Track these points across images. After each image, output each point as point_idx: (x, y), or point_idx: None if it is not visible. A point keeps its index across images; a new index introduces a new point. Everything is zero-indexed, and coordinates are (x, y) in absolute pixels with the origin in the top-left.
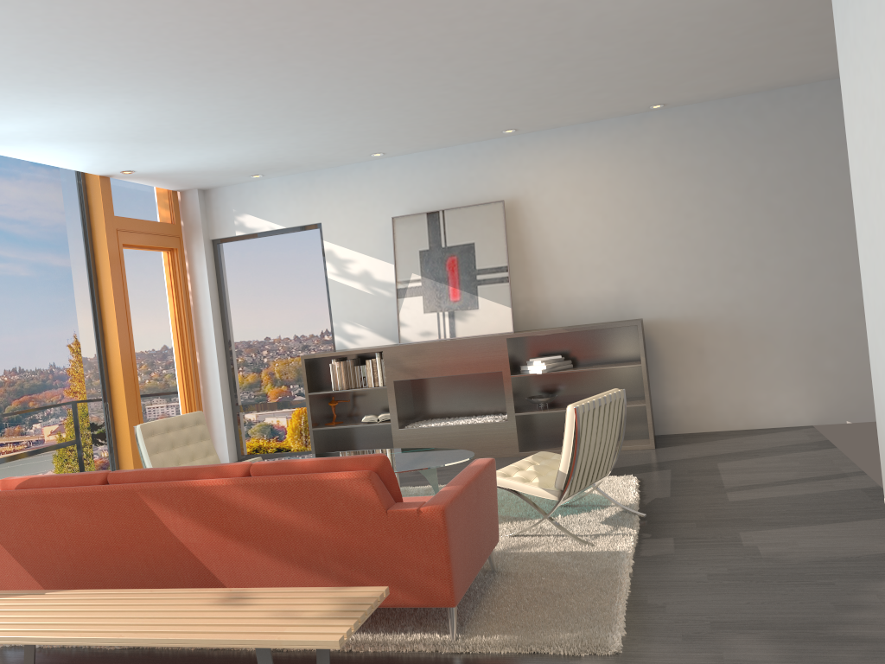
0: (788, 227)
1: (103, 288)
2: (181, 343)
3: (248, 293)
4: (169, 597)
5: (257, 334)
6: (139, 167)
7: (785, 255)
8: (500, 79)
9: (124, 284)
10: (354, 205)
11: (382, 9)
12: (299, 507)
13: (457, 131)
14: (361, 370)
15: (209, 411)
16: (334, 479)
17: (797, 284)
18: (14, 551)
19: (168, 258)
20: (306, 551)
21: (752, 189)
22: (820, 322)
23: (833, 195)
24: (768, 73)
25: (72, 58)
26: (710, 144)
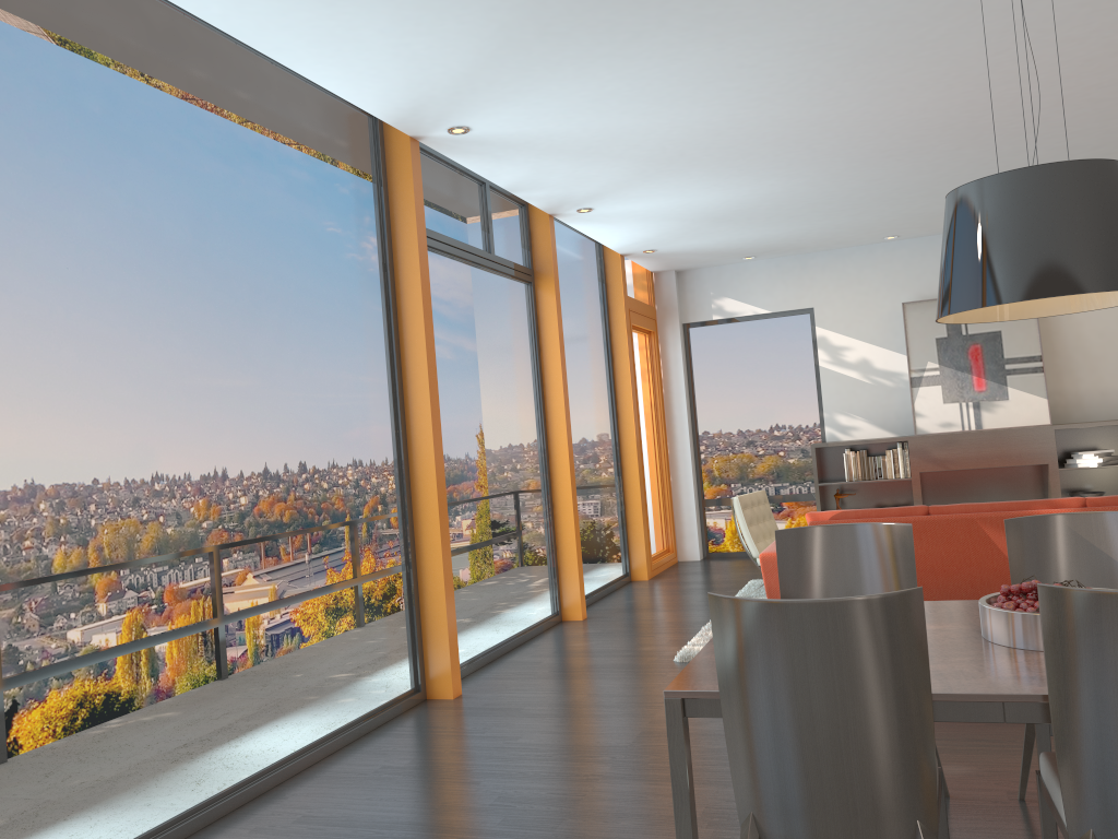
0: None
1: (618, 368)
2: (655, 431)
3: (722, 380)
4: None
5: (731, 424)
6: (667, 246)
7: None
8: None
9: (634, 365)
10: (853, 289)
11: (1108, 106)
12: None
13: None
14: (876, 461)
15: (678, 503)
16: None
17: None
18: None
19: (645, 342)
20: None
21: None
22: None
23: None
24: None
25: (800, 146)
26: None
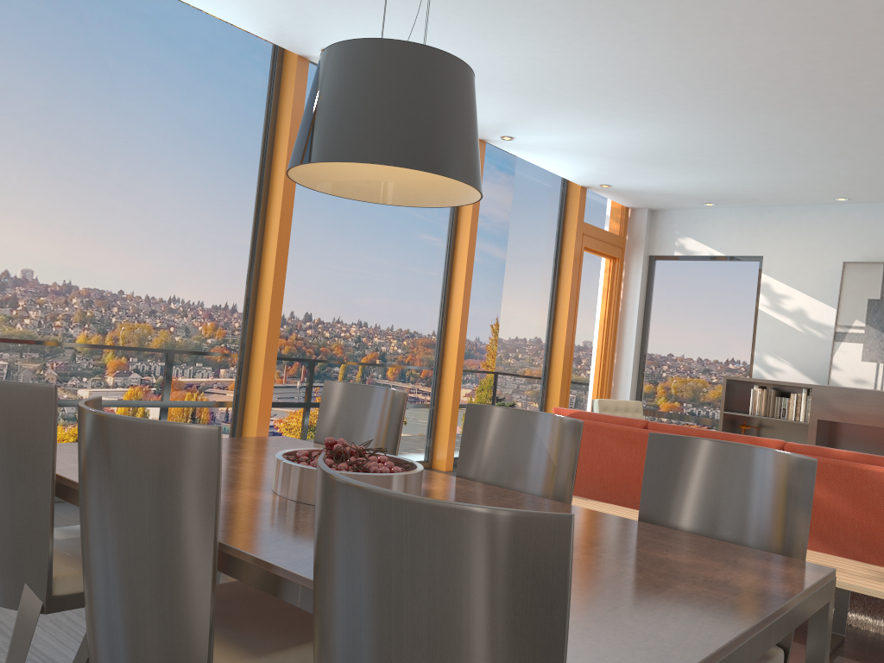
0: None
1: (562, 280)
2: (604, 341)
3: (673, 309)
4: None
5: (674, 348)
6: (618, 183)
7: None
8: None
9: (578, 281)
10: (802, 244)
11: None
12: (832, 487)
13: None
14: (782, 402)
15: None
16: (876, 471)
17: None
18: None
19: (609, 265)
20: (827, 527)
21: None
22: None
23: None
24: None
25: (650, 90)
26: None
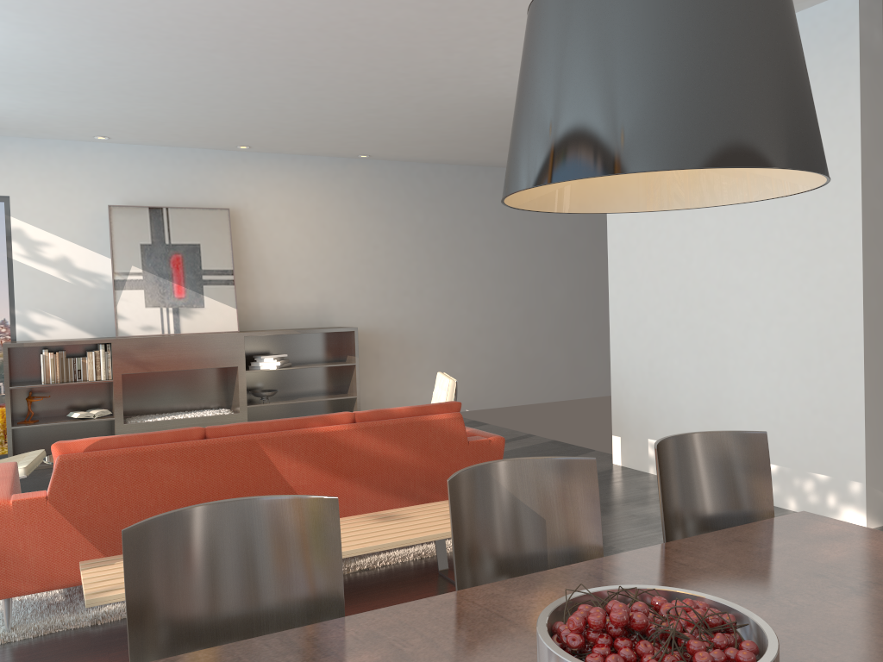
0: (440, 266)
1: None
2: None
3: None
4: None
5: None
6: None
7: (437, 286)
8: (319, 111)
9: None
10: (57, 184)
11: (354, 47)
12: (405, 444)
13: (207, 137)
14: (76, 363)
15: None
16: (438, 419)
17: (443, 308)
18: (79, 520)
19: None
20: (401, 480)
21: (419, 234)
22: (455, 337)
23: (467, 247)
24: (453, 153)
25: None
26: (394, 194)
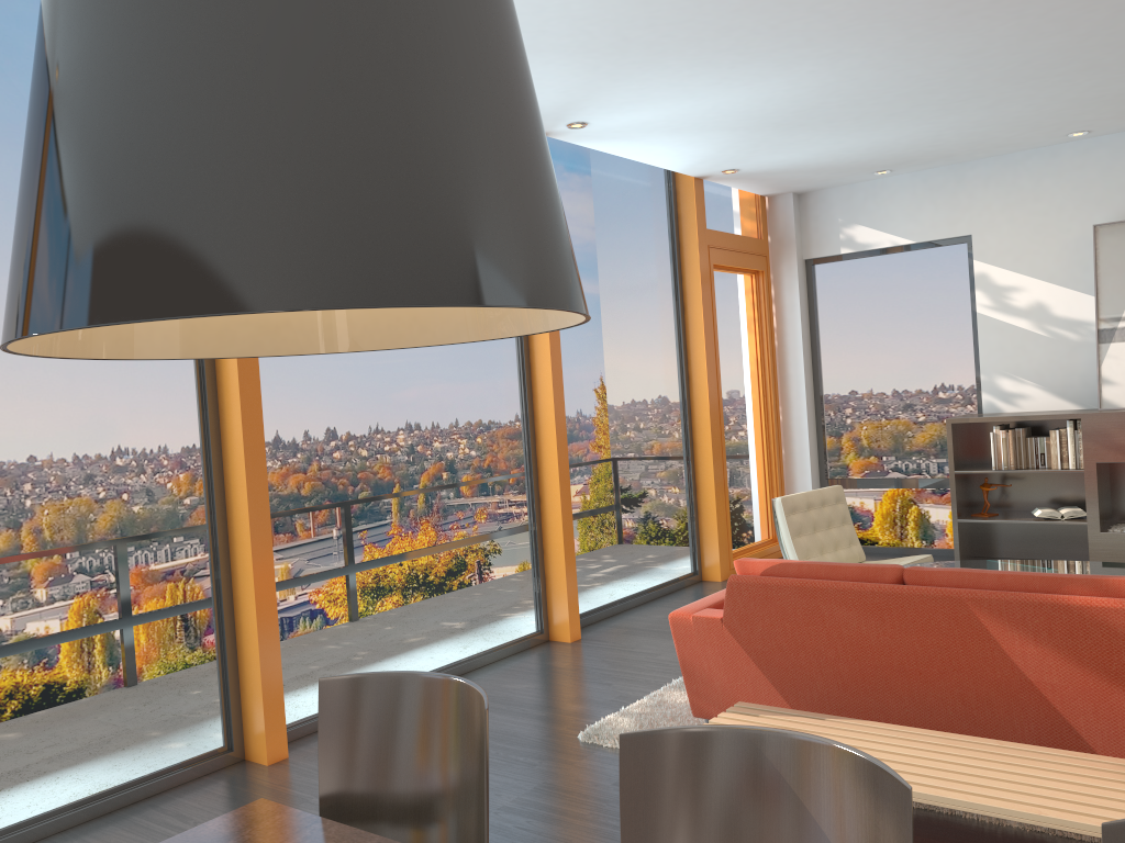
0: None
1: (690, 320)
2: (762, 394)
3: (852, 331)
4: (1046, 760)
5: (862, 386)
6: (749, 164)
7: None
8: None
9: (713, 316)
10: (1027, 209)
11: None
12: None
13: None
14: (1038, 444)
15: (791, 483)
16: None
17: None
18: (755, 654)
19: (751, 284)
20: None
21: None
22: None
23: None
24: None
25: (798, 10)
26: None
